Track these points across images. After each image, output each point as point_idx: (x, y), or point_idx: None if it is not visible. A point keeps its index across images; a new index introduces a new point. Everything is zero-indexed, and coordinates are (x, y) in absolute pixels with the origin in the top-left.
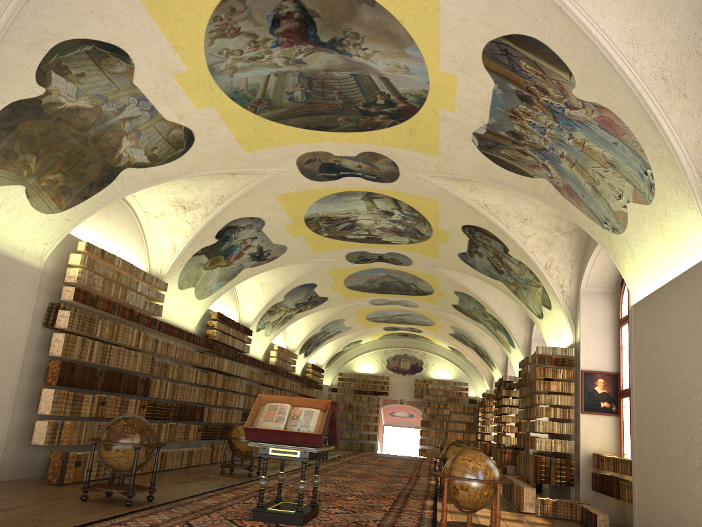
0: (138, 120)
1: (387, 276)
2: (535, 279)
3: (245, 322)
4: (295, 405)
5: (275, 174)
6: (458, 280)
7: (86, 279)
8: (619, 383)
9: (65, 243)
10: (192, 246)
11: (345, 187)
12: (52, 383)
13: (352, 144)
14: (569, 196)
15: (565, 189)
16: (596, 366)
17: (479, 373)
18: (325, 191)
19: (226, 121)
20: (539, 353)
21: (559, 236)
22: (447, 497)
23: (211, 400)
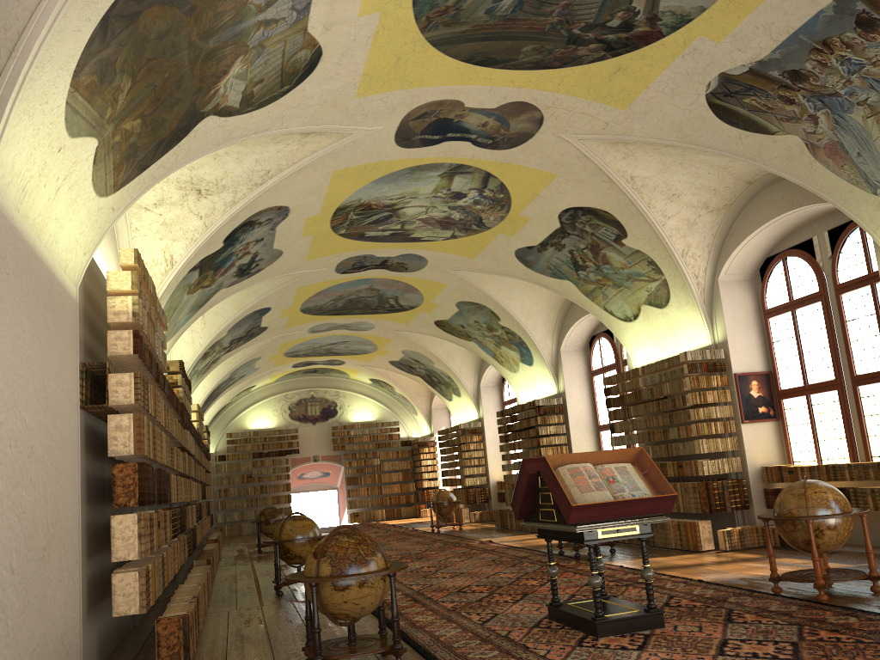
0: (275, 27)
1: (368, 289)
2: (654, 272)
3: None
4: (607, 463)
5: (362, 136)
6: (479, 286)
7: (141, 315)
8: (772, 383)
9: None
10: (196, 255)
11: (432, 158)
12: (129, 503)
13: (507, 89)
14: (827, 157)
15: (827, 147)
16: (747, 367)
17: (410, 407)
18: (401, 163)
19: (374, 42)
20: (689, 360)
21: (704, 215)
22: (815, 543)
23: (187, 495)
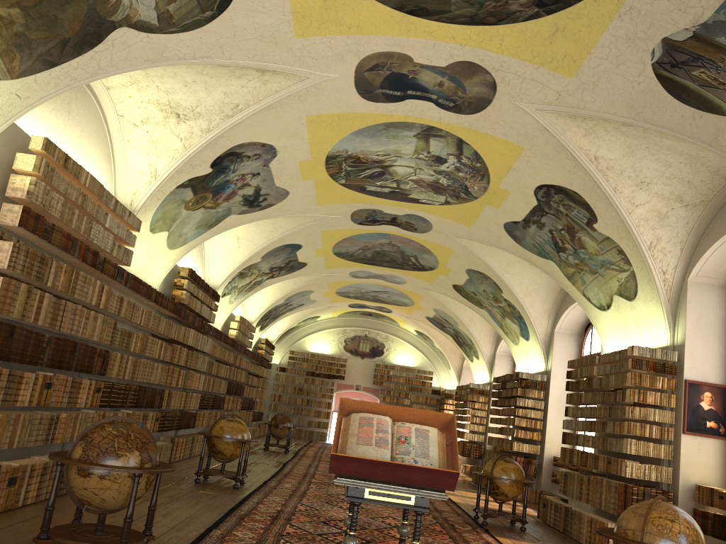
0: None
1: (388, 244)
2: (623, 261)
3: (211, 284)
4: (403, 421)
5: (320, 82)
6: (481, 257)
7: (41, 196)
8: None
9: (7, 137)
10: (179, 173)
11: (402, 116)
12: None
13: (450, 46)
14: None
15: None
16: (702, 376)
17: (445, 362)
18: (373, 118)
19: None
20: (635, 355)
21: (677, 208)
22: None
23: (172, 381)
